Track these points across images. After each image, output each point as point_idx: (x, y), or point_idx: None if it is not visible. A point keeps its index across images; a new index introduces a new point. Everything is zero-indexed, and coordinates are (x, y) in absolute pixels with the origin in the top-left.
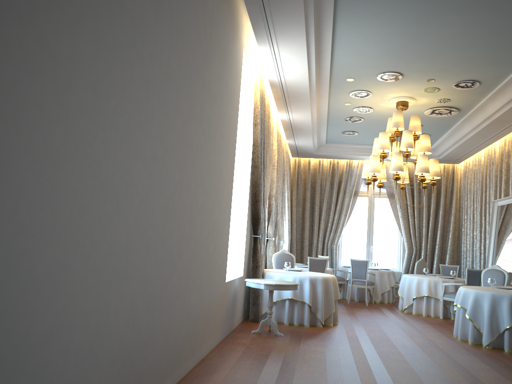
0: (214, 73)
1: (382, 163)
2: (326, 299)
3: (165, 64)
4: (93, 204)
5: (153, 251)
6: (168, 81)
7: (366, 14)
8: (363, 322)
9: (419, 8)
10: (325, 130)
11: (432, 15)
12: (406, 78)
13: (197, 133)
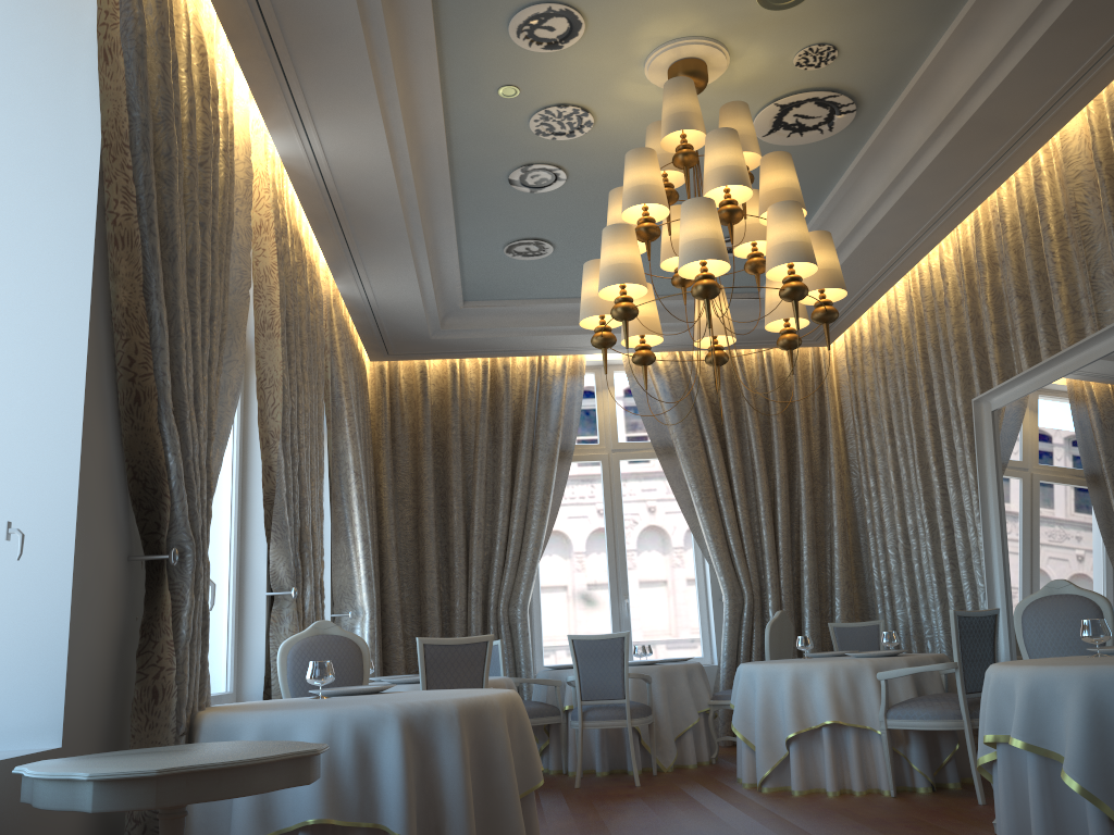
0: None
1: (648, 255)
2: (487, 800)
3: None
4: None
5: None
6: None
7: None
8: None
9: None
10: (452, 236)
11: None
12: None
13: None
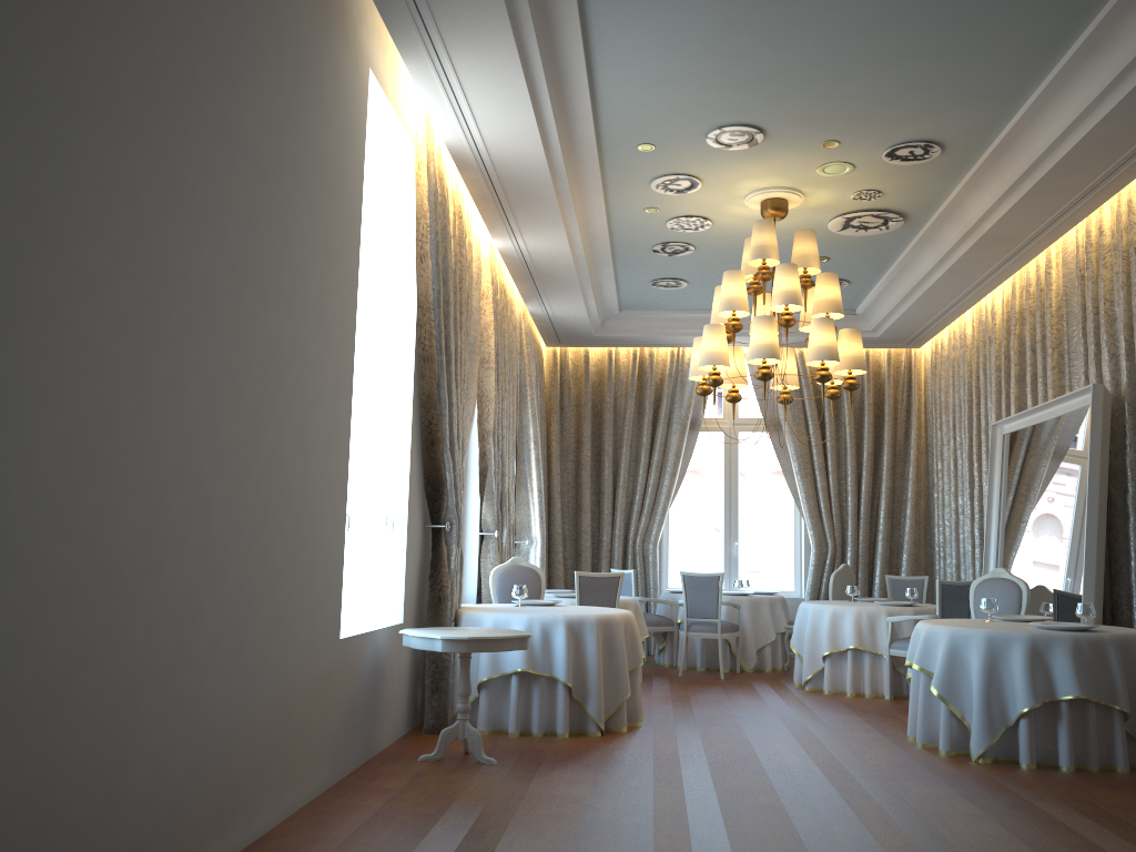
0: (260, 110)
1: (733, 342)
2: (610, 669)
3: (50, 51)
4: None
5: (30, 559)
6: (67, 99)
7: None
8: (702, 719)
9: None
10: (611, 277)
11: None
12: (775, 141)
13: (202, 255)
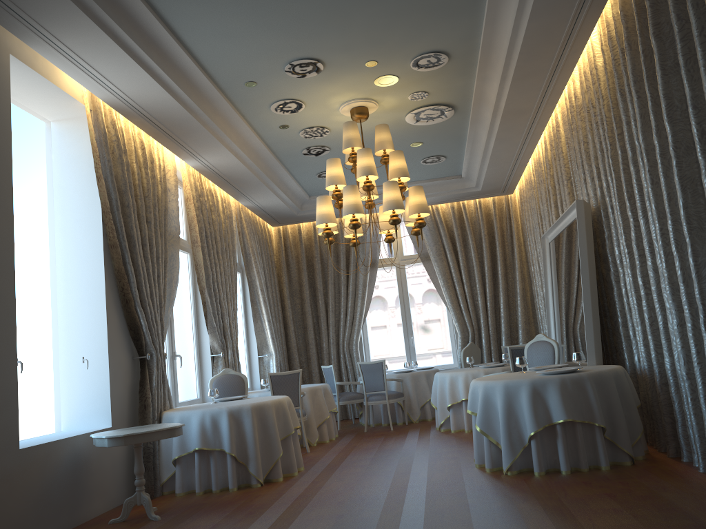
0: None
1: (338, 206)
2: (266, 439)
3: None
4: None
5: None
6: None
7: None
8: (345, 464)
9: None
10: (287, 176)
11: None
12: (333, 67)
13: None
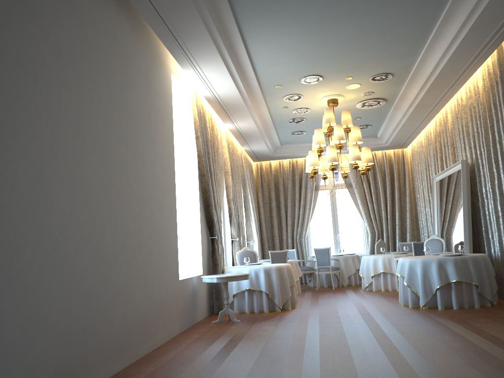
0: (135, 100)
1: (320, 156)
2: (282, 286)
3: (74, 102)
4: (11, 219)
5: (82, 254)
6: (80, 115)
7: (268, 31)
8: (321, 303)
9: (311, 20)
10: (275, 133)
11: (324, 25)
12: (327, 79)
13: (121, 153)
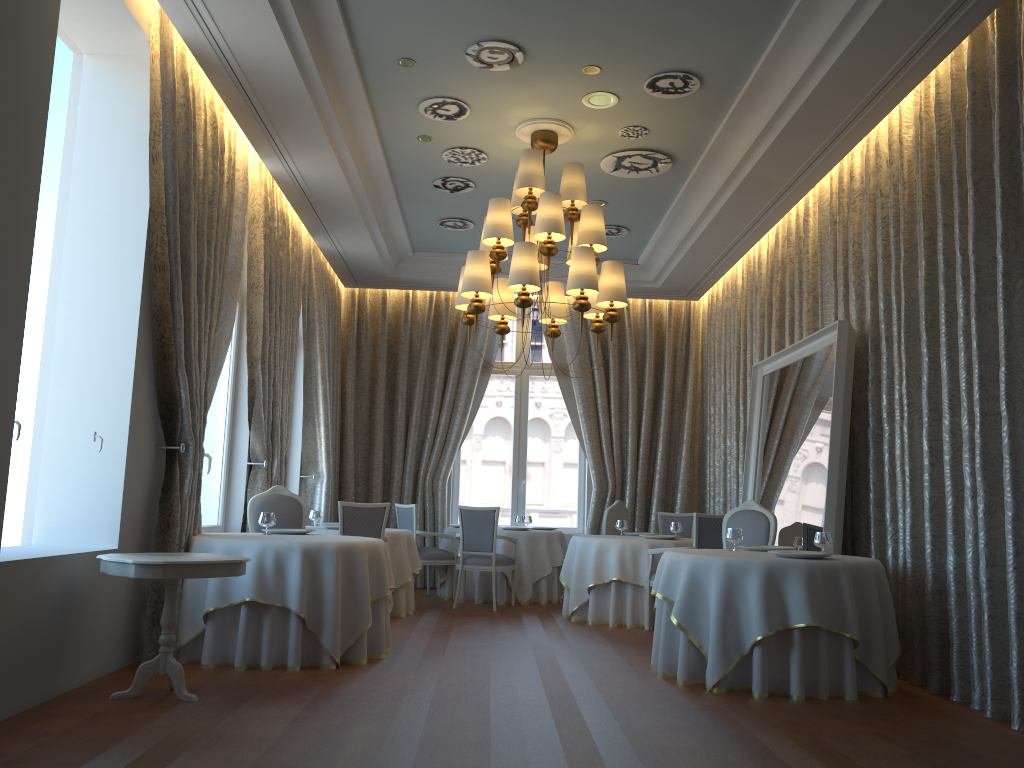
0: None
1: (497, 270)
2: (350, 599)
3: None
4: None
5: None
6: None
7: None
8: (453, 650)
9: None
10: (397, 214)
11: None
12: (536, 63)
13: None
